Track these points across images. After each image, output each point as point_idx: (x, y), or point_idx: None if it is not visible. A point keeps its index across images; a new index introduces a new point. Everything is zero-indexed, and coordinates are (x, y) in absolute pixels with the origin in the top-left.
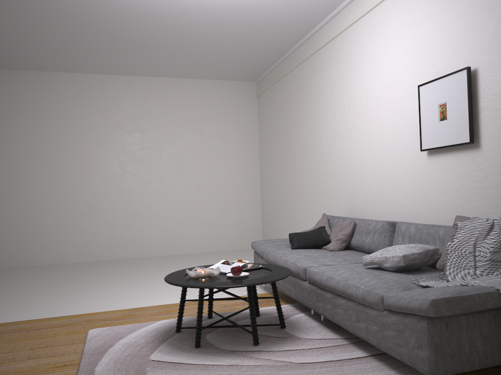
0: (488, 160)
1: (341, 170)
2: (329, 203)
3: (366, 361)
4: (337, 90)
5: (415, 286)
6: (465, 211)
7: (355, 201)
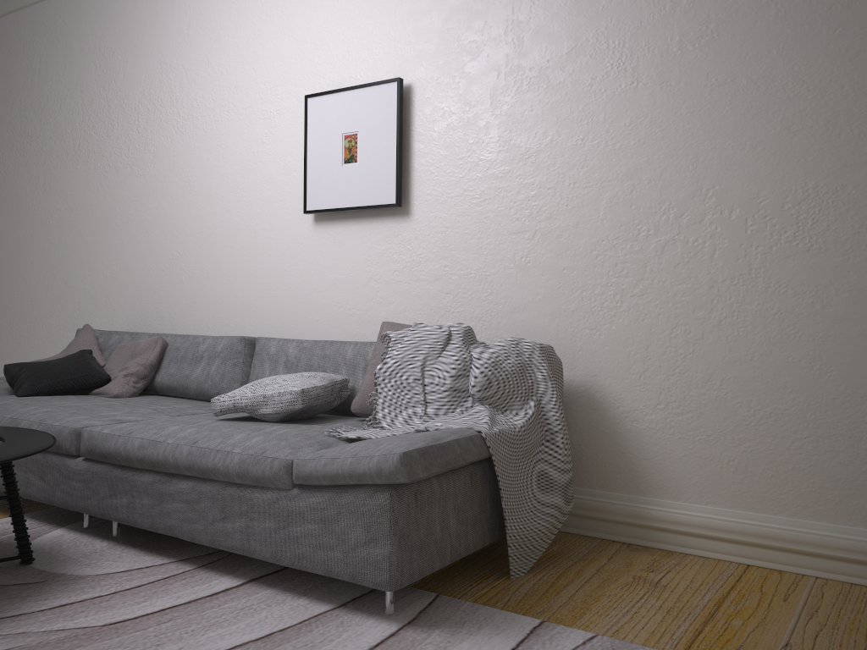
0: (422, 237)
1: (121, 241)
2: (87, 307)
3: (246, 593)
4: (121, 79)
5: (336, 440)
6: (378, 320)
7: (153, 304)
